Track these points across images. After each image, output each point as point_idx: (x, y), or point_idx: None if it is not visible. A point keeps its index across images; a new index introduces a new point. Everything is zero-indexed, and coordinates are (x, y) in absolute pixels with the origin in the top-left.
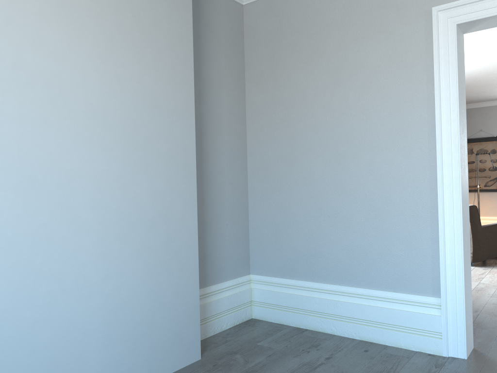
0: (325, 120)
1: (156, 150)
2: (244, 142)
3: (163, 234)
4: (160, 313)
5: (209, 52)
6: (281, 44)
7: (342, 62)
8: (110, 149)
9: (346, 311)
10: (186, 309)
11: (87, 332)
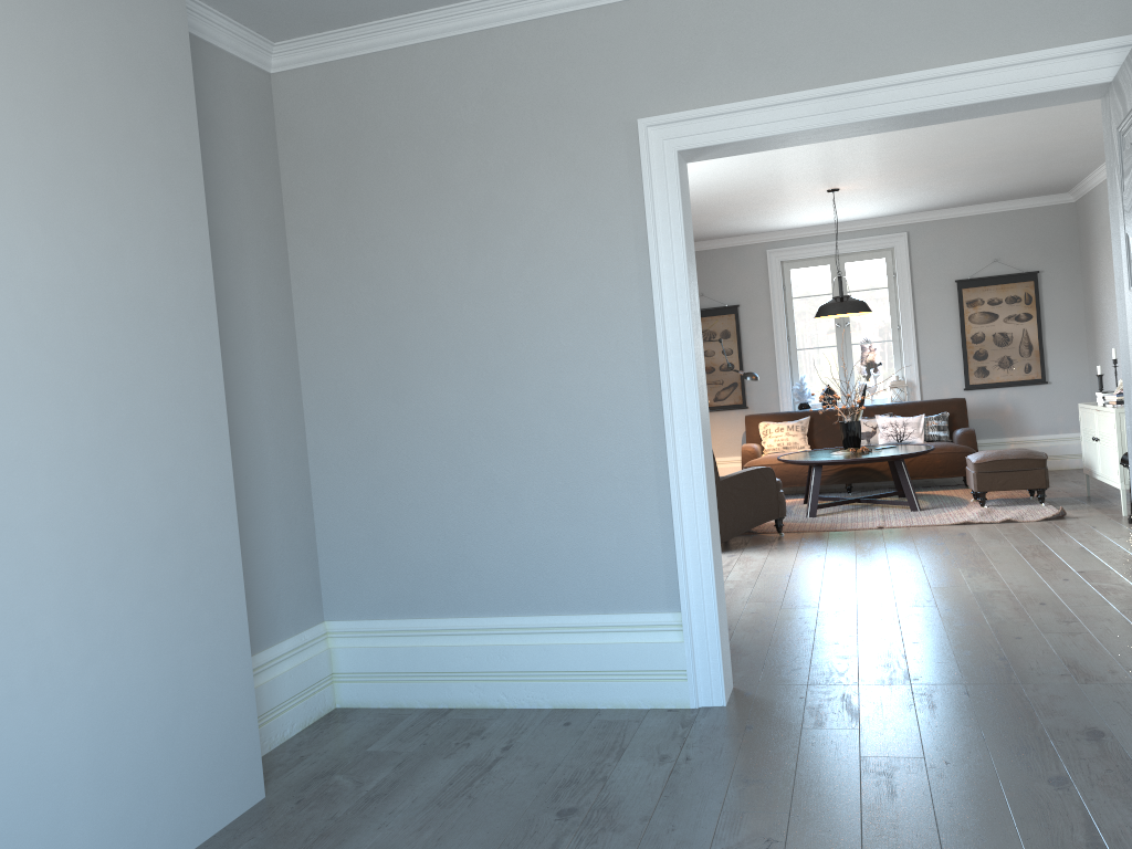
0: (461, 311)
1: (154, 395)
2: (293, 356)
3: (180, 561)
4: (188, 719)
5: (215, 176)
6: (361, 162)
7: (486, 204)
8: (74, 403)
9: (523, 662)
10: (233, 704)
11: (63, 775)
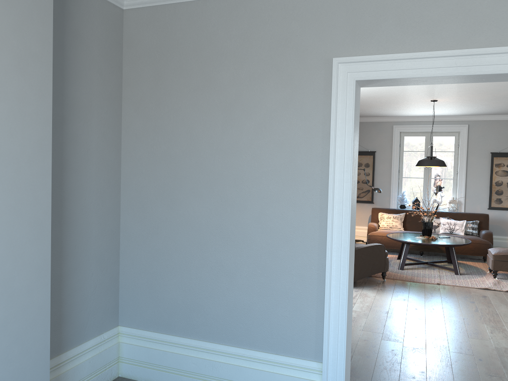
0: (214, 161)
1: None
2: (118, 173)
3: None
4: None
5: (77, 66)
6: (167, 66)
7: (236, 99)
8: None
9: (225, 373)
10: None
11: None
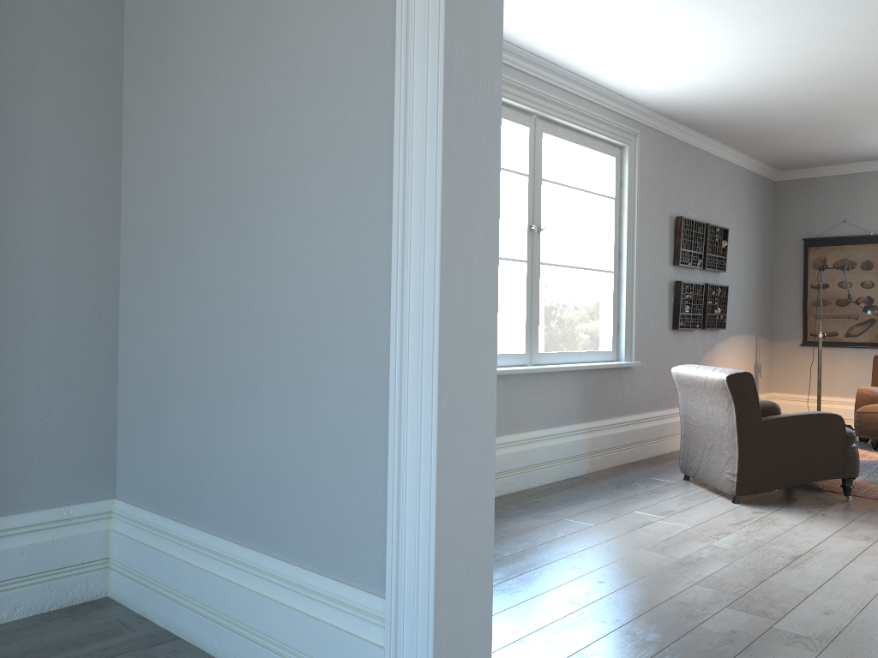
0: (230, 151)
1: None
2: (112, 204)
3: None
4: None
5: None
6: None
7: (260, 12)
8: None
9: (235, 607)
10: None
11: None
